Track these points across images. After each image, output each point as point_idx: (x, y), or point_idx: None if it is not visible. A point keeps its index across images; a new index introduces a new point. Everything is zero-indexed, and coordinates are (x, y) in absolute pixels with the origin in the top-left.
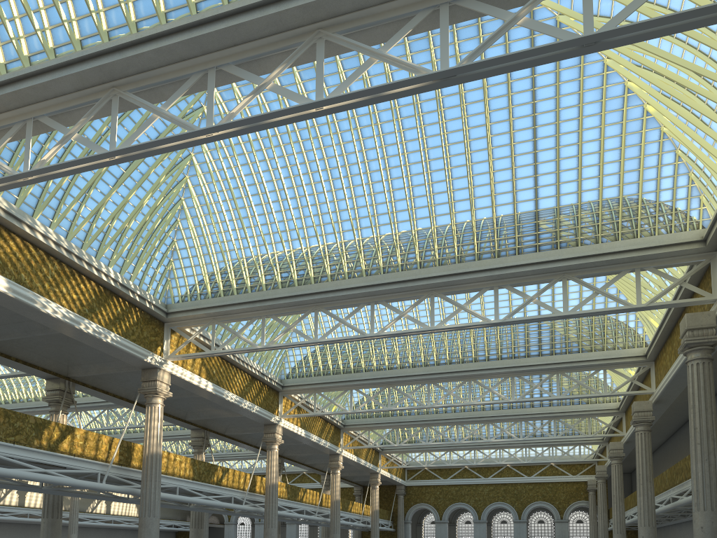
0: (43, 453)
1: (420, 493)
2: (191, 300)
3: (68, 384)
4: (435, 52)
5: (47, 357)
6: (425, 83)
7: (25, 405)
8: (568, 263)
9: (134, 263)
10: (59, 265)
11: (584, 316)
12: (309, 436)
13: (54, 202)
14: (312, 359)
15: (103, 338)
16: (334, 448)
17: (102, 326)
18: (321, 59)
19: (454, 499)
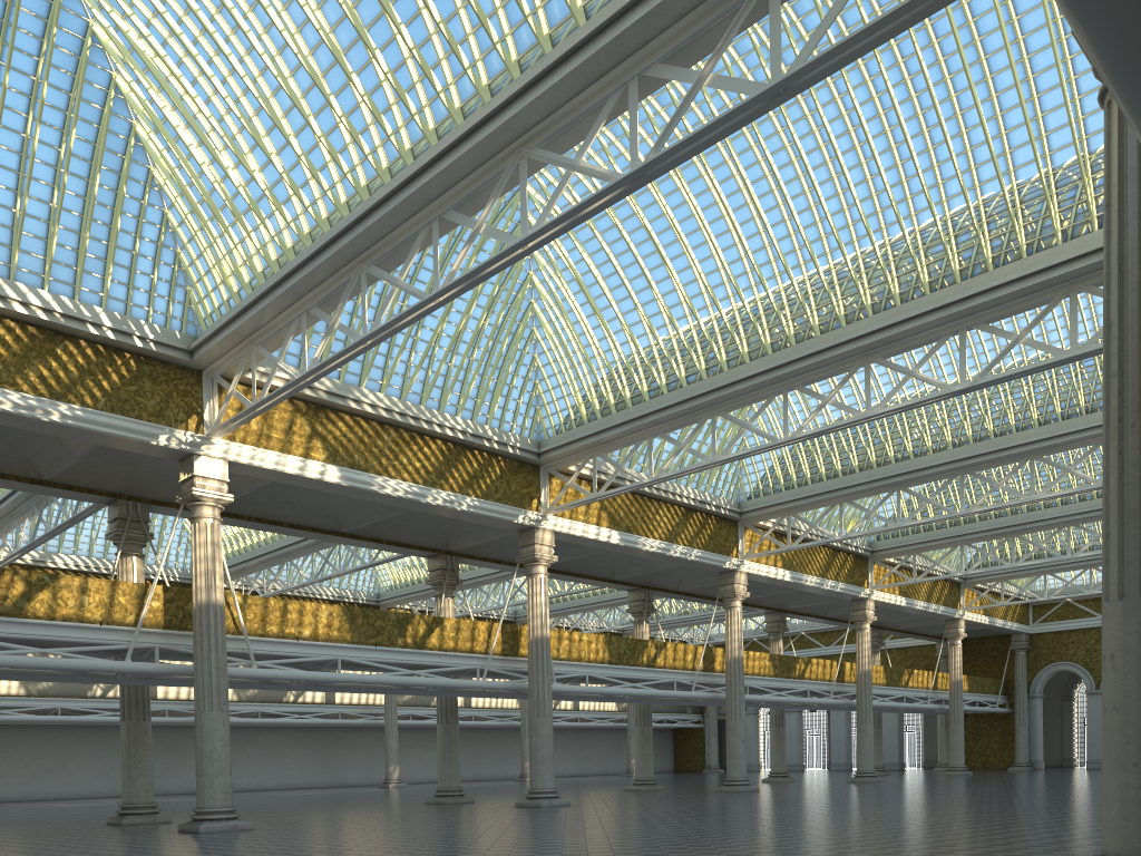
0: (408, 652)
1: (1057, 645)
2: (566, 430)
3: (450, 560)
4: (793, 10)
5: (420, 533)
6: (618, 191)
7: None
8: (1069, 268)
9: (487, 400)
10: (395, 432)
11: None
12: (800, 579)
13: (380, 359)
14: (779, 464)
15: (457, 507)
16: (853, 591)
17: (455, 492)
18: (524, 184)
19: None
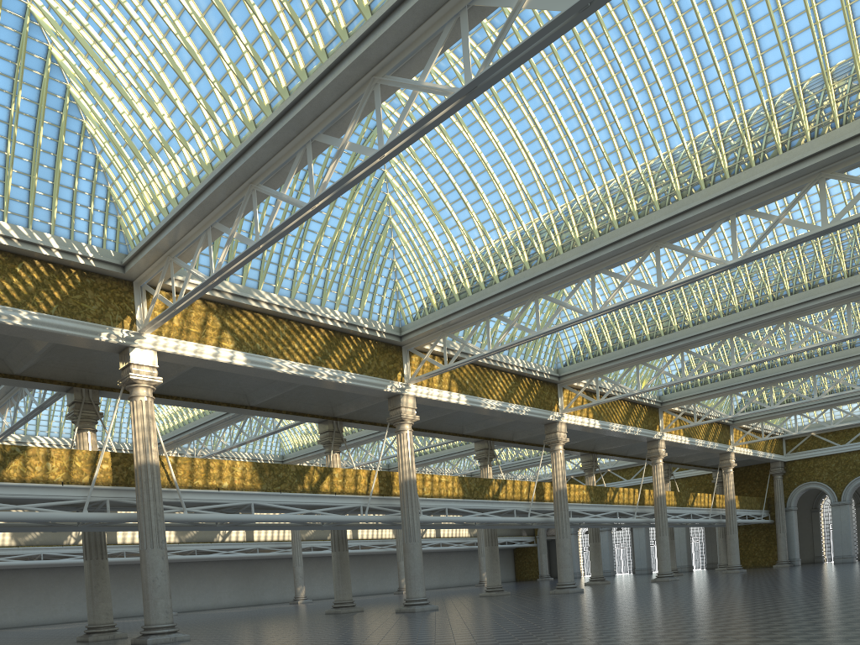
0: (306, 496)
1: (806, 469)
2: (421, 317)
3: (336, 424)
4: None
5: (311, 404)
6: (455, 102)
7: None
8: (818, 159)
9: (358, 297)
10: (288, 324)
11: (852, 224)
12: (607, 427)
13: (273, 267)
14: (588, 337)
15: (339, 380)
16: (648, 434)
17: (337, 369)
18: (379, 106)
19: (859, 471)
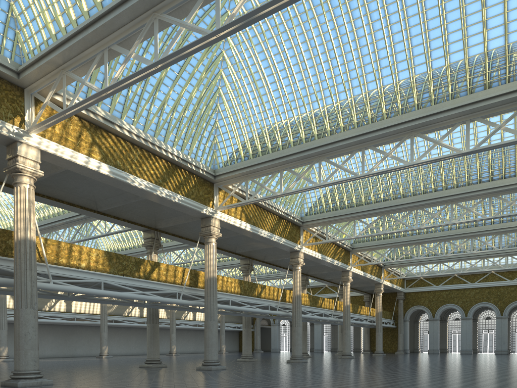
0: (141, 281)
1: (416, 298)
2: (230, 164)
3: (156, 233)
4: None
5: (141, 216)
6: None
7: (137, 250)
8: None
9: (189, 142)
10: (140, 151)
11: None
12: (325, 258)
13: (134, 105)
14: (324, 199)
15: (173, 199)
16: (344, 266)
17: (171, 191)
18: None
19: (445, 301)
